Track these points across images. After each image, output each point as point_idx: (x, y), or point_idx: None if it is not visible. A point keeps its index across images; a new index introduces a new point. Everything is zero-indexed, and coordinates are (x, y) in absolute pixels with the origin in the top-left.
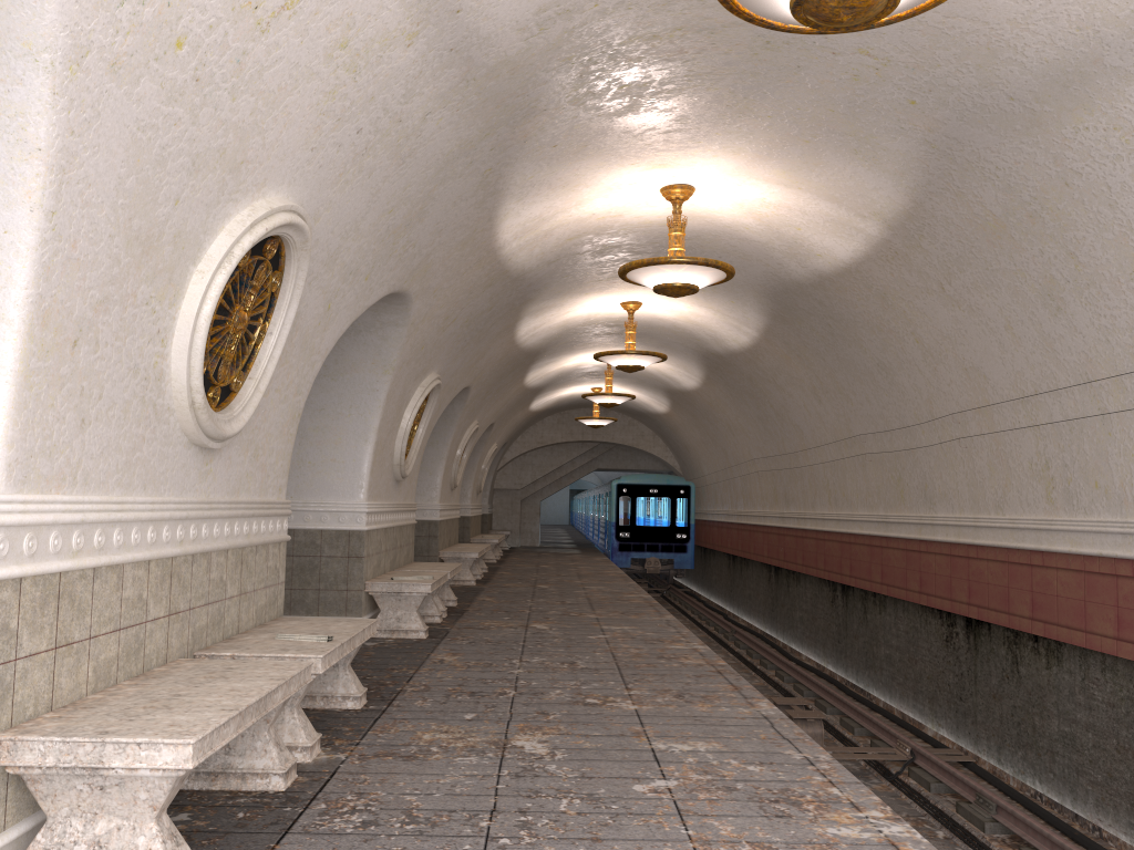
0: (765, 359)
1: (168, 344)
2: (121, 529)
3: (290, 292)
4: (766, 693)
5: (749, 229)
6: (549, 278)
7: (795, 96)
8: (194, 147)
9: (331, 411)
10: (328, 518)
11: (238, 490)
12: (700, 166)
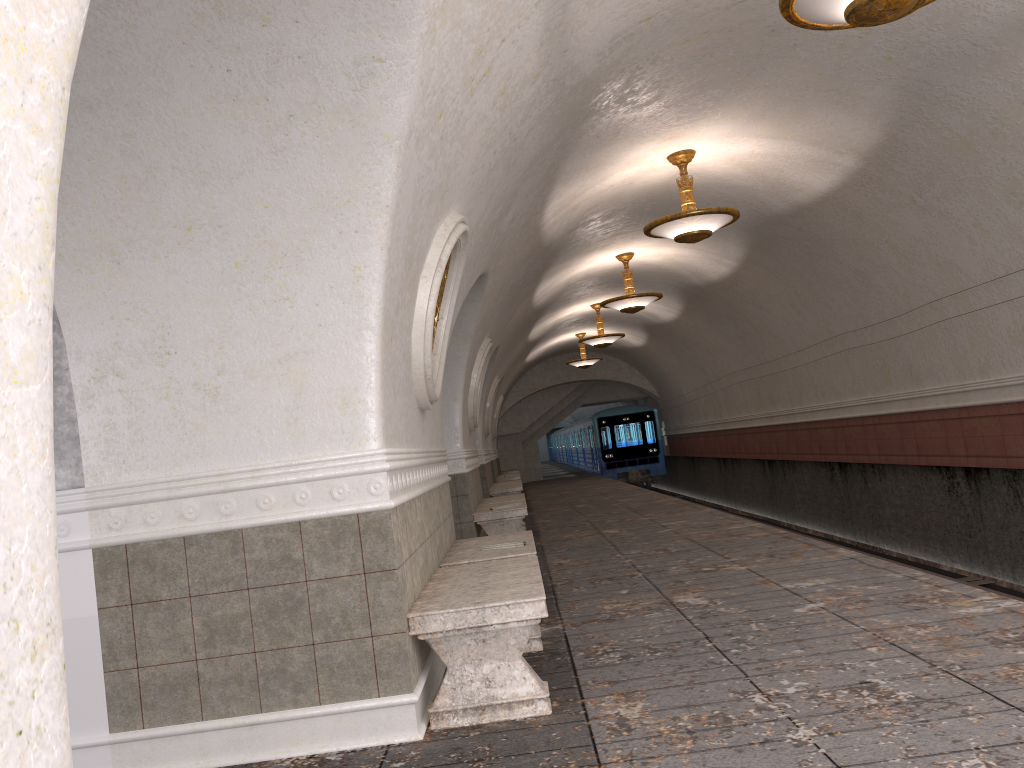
0: (744, 284)
1: (411, 334)
2: (411, 472)
3: (453, 284)
4: None
5: (737, 178)
6: (567, 244)
7: (789, 68)
8: (432, 186)
9: None
10: None
11: (431, 442)
12: (702, 133)
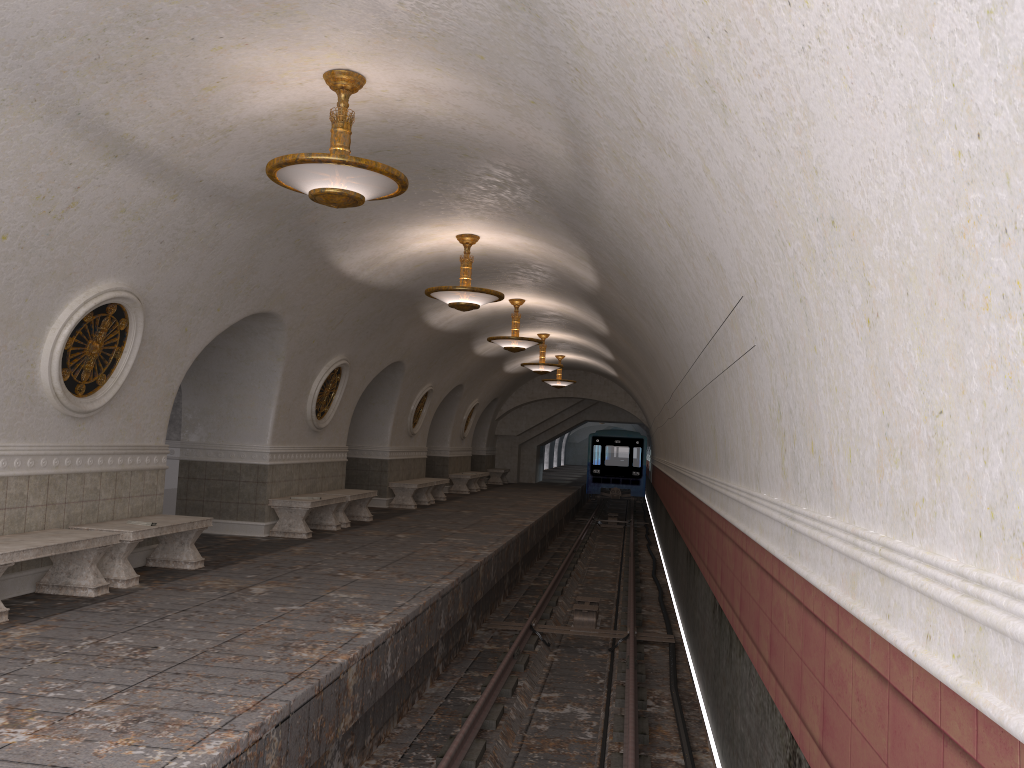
0: (621, 342)
1: (37, 366)
2: (5, 459)
3: (135, 329)
4: (607, 598)
5: (537, 259)
6: (425, 288)
7: (480, 193)
8: (31, 274)
9: (247, 384)
10: (245, 456)
11: (112, 439)
12: (468, 225)
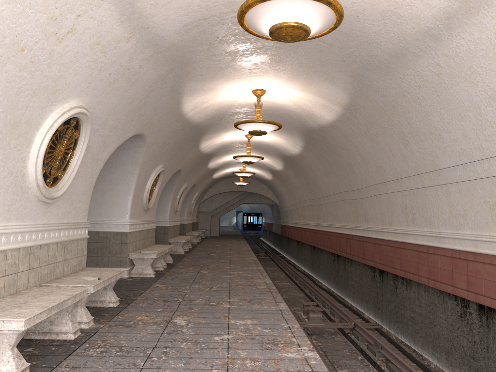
0: (306, 159)
1: (27, 162)
2: (5, 236)
3: (83, 138)
4: (304, 300)
5: (291, 107)
6: (211, 125)
7: (298, 57)
8: (33, 87)
9: (114, 182)
10: (113, 227)
11: (63, 218)
12: (266, 82)
